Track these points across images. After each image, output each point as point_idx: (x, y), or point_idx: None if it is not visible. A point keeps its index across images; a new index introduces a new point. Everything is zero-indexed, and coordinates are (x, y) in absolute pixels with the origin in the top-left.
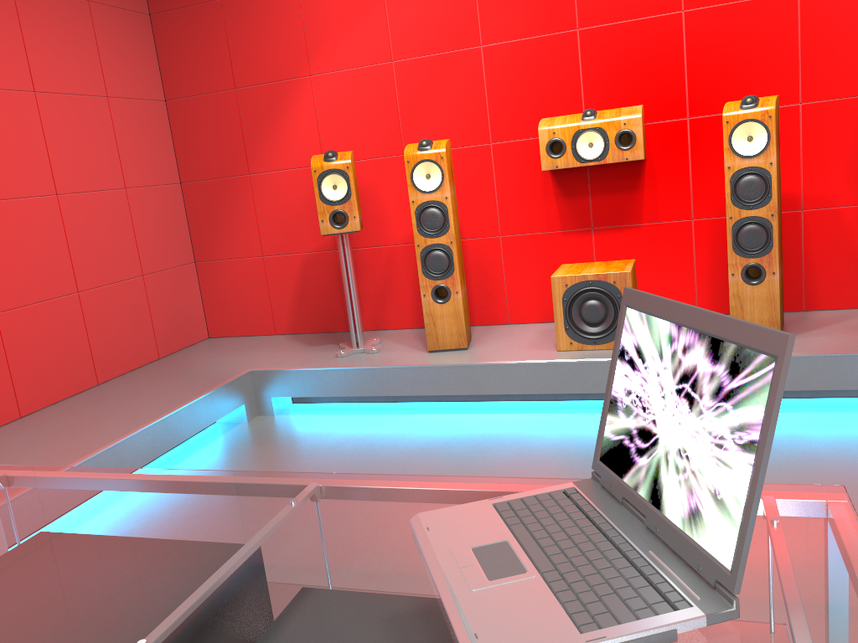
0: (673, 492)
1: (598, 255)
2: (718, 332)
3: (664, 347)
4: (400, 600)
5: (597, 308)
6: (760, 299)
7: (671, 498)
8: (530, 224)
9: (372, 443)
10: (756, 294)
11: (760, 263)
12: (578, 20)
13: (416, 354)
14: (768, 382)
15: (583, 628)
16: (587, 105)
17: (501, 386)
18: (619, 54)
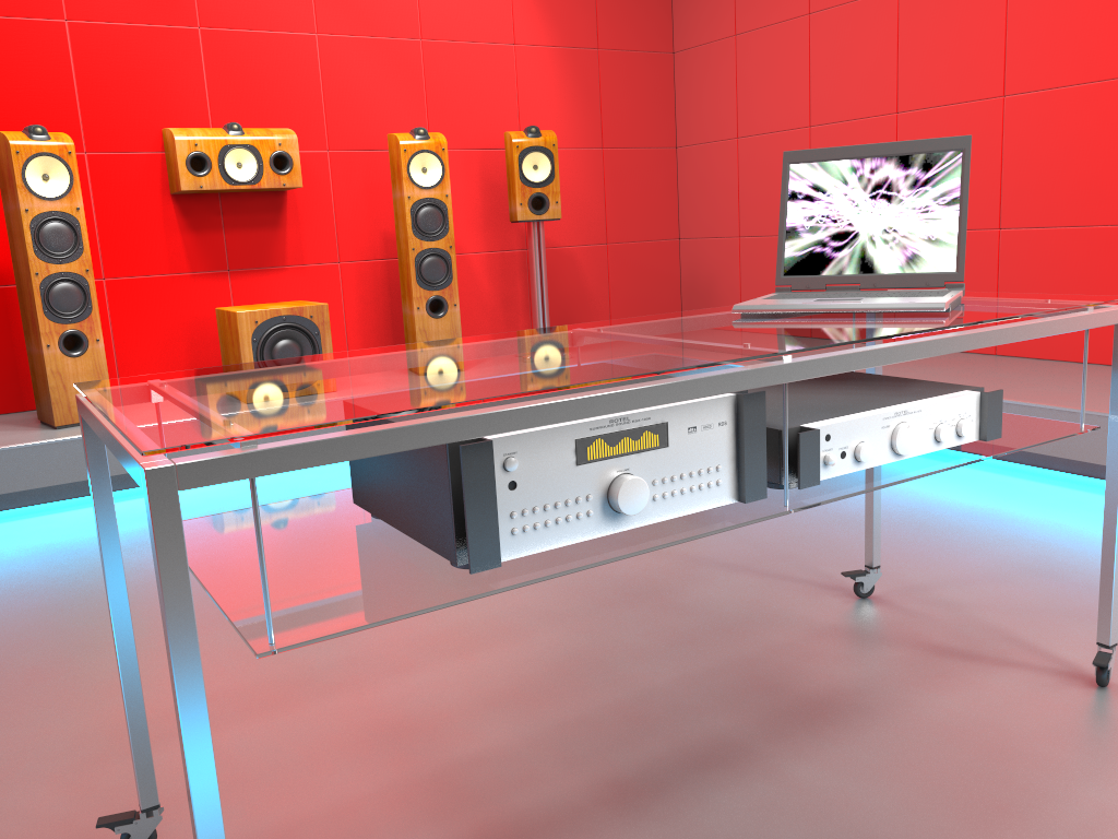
0: (885, 256)
1: (238, 304)
2: (907, 151)
3: (848, 176)
4: (824, 319)
5: (294, 348)
6: (445, 332)
7: (884, 261)
8: (148, 264)
9: (50, 543)
10: (440, 327)
11: (443, 295)
12: (200, 17)
13: (37, 433)
14: (959, 164)
15: (938, 297)
16: (216, 120)
17: (196, 451)
18: (251, 66)
